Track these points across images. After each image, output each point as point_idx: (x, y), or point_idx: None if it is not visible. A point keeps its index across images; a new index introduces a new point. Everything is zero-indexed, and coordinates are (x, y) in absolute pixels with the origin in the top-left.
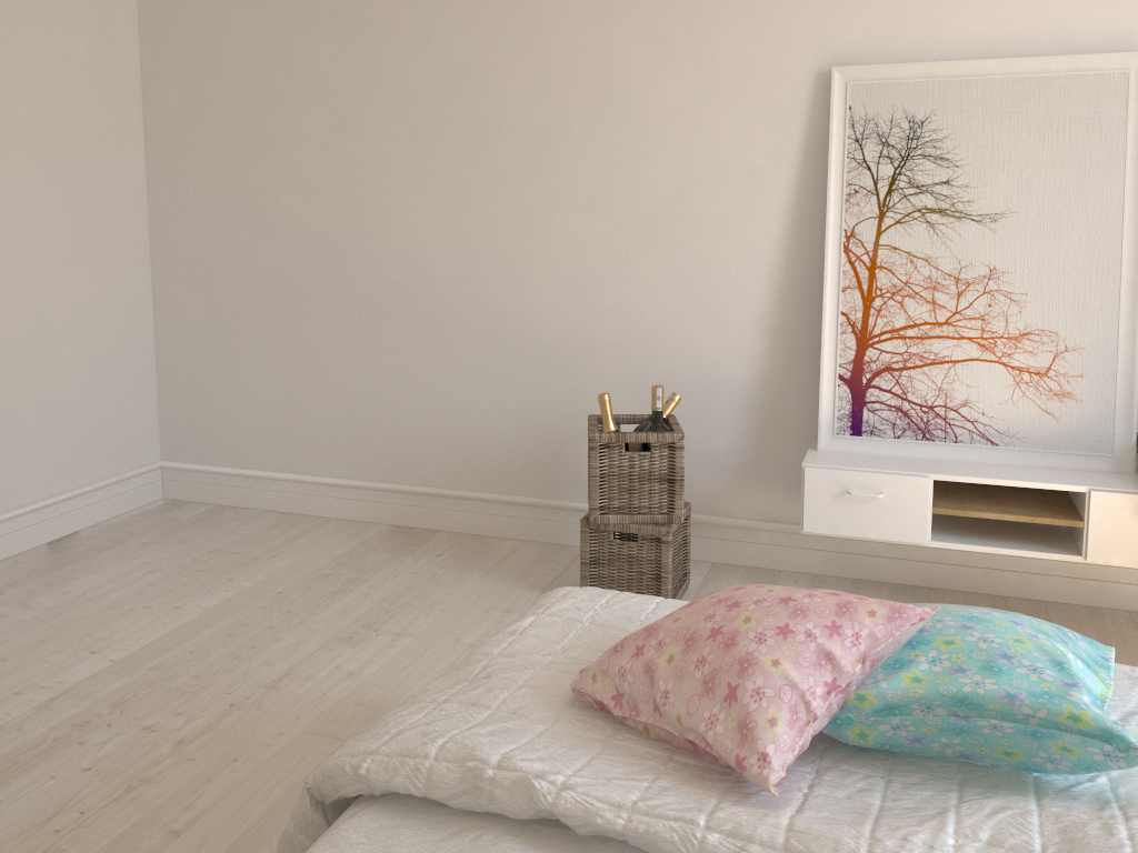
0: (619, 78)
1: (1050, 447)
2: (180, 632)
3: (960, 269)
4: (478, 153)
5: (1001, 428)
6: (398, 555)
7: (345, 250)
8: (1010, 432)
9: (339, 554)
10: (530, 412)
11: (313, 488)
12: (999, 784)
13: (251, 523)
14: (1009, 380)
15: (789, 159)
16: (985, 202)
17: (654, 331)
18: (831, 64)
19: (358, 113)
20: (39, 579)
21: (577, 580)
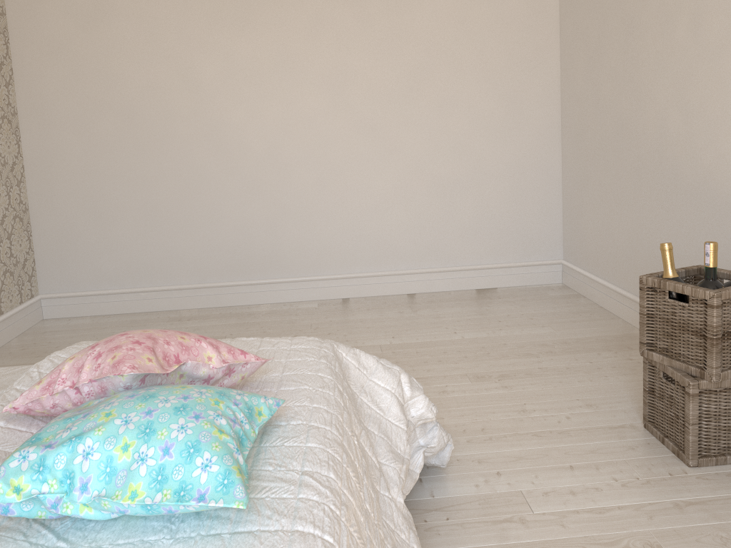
0: None
1: None
2: (432, 343)
3: None
4: (695, 32)
5: None
6: (605, 350)
7: (629, 121)
8: None
9: (575, 337)
10: (721, 261)
11: (613, 294)
12: None
13: (572, 307)
14: None
15: None
16: None
17: None
18: None
19: (636, 16)
20: (441, 302)
21: None
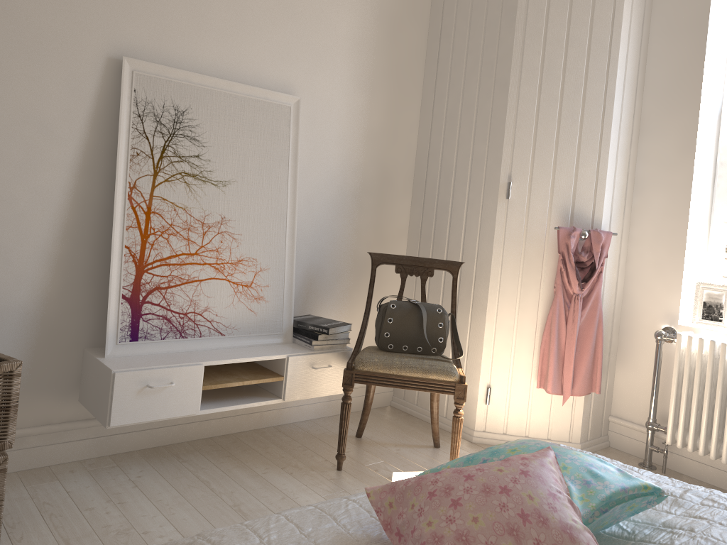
0: None
1: (252, 332)
2: None
3: (205, 216)
4: None
5: (227, 323)
6: None
7: None
8: (232, 325)
9: None
10: None
11: None
12: (611, 544)
13: None
14: (232, 291)
15: (81, 120)
16: (220, 173)
17: None
18: (119, 54)
19: None
20: None
21: None
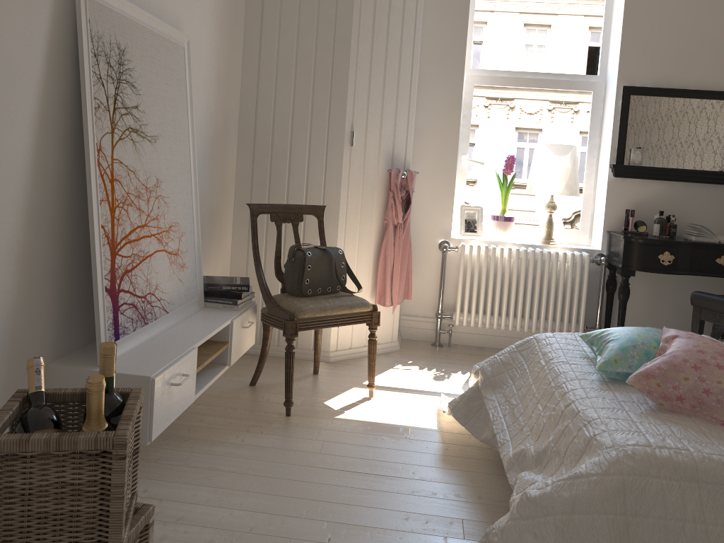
0: None
1: (182, 303)
2: None
3: (147, 180)
4: None
5: (168, 299)
6: None
7: None
8: (171, 300)
9: None
10: None
11: None
12: None
13: None
14: (169, 262)
15: (38, 58)
16: (151, 126)
17: None
18: None
19: None
20: None
21: None
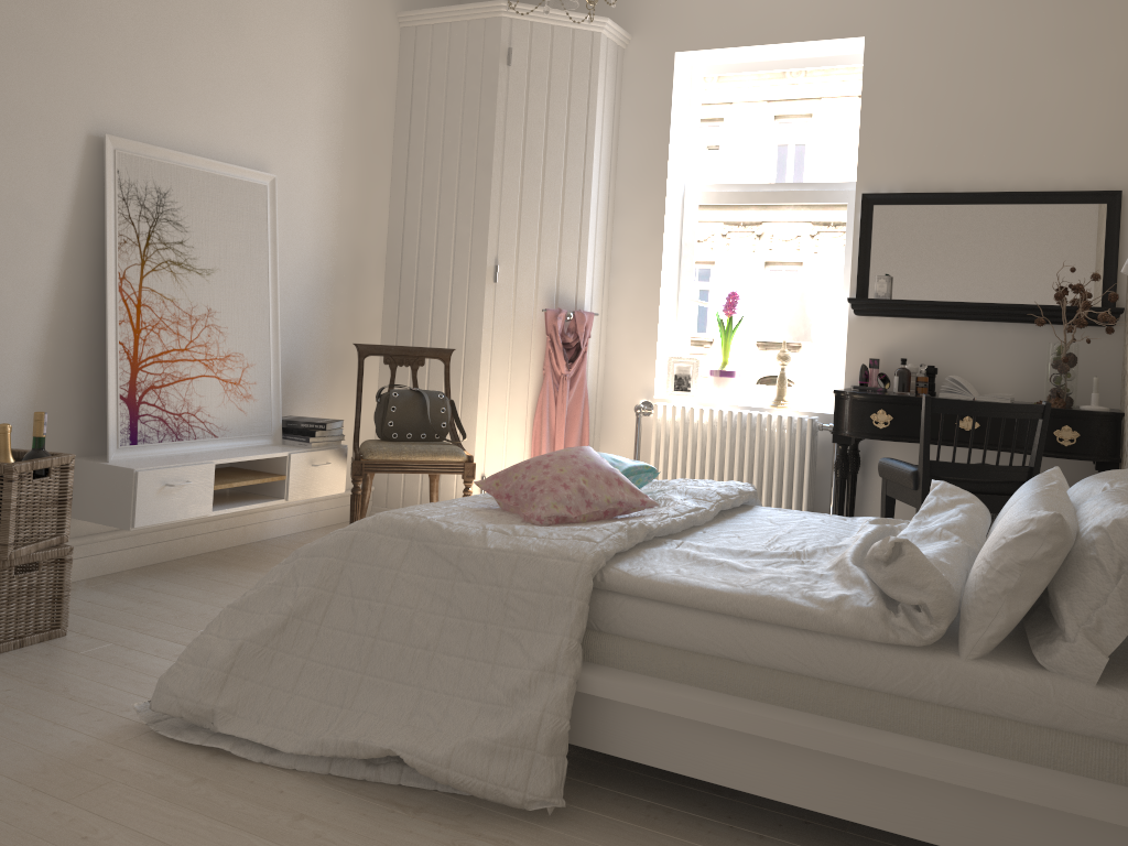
0: None
1: (244, 433)
2: None
3: (192, 308)
4: None
5: (219, 424)
6: None
7: None
8: (224, 426)
9: None
10: None
11: None
12: None
13: None
14: (222, 389)
15: (63, 205)
16: (203, 260)
17: None
18: (99, 131)
19: None
20: None
21: None
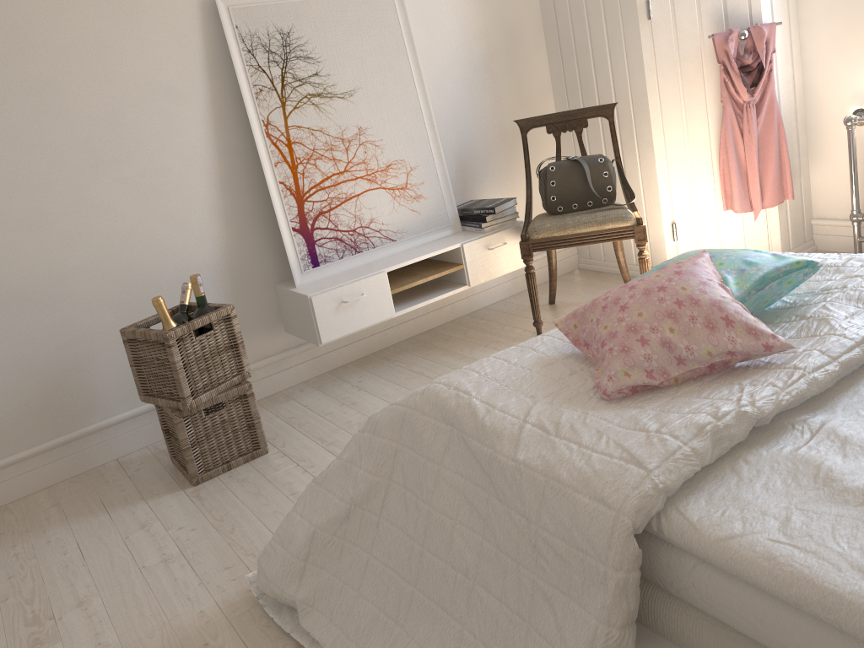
0: (17, 16)
1: (421, 231)
2: None
3: (342, 132)
4: None
5: (395, 229)
6: None
7: None
8: (400, 230)
9: None
10: (16, 363)
11: None
12: (774, 315)
13: None
14: (390, 197)
15: (198, 73)
16: (342, 84)
17: (123, 244)
18: None
19: None
20: None
21: (156, 477)
